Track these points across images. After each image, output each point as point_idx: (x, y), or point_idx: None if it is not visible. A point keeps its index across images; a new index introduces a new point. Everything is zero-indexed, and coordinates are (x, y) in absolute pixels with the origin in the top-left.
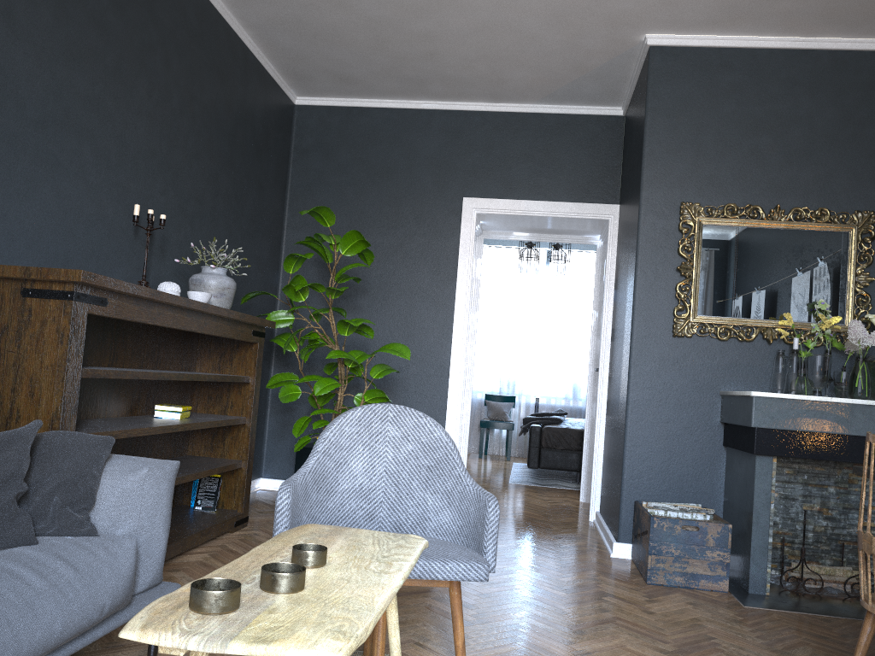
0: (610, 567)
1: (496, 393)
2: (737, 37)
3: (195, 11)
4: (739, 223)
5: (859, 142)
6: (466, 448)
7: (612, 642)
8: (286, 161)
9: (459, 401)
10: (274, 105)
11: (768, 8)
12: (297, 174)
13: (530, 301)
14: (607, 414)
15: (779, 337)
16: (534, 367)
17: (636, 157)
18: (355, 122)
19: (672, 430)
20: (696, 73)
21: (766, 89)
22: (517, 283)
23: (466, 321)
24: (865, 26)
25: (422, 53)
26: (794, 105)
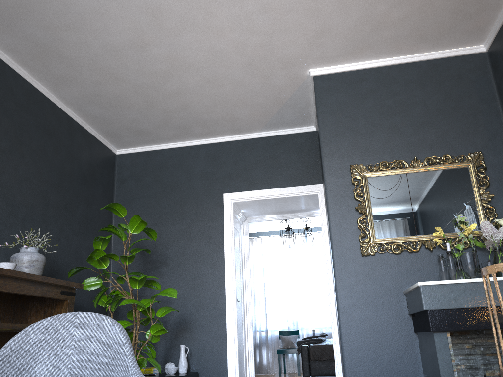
0: None
1: (286, 329)
2: (366, 62)
3: (22, 92)
4: (391, 172)
5: (459, 110)
6: (253, 366)
7: None
8: (111, 188)
9: (235, 330)
10: (98, 153)
11: (378, 37)
12: (119, 195)
13: (299, 266)
14: (337, 325)
15: (437, 246)
16: (308, 309)
17: (320, 146)
18: (153, 159)
19: (375, 326)
20: (345, 87)
21: (391, 89)
22: (289, 256)
23: (234, 273)
24: (443, 41)
25: (179, 106)
26: (411, 95)
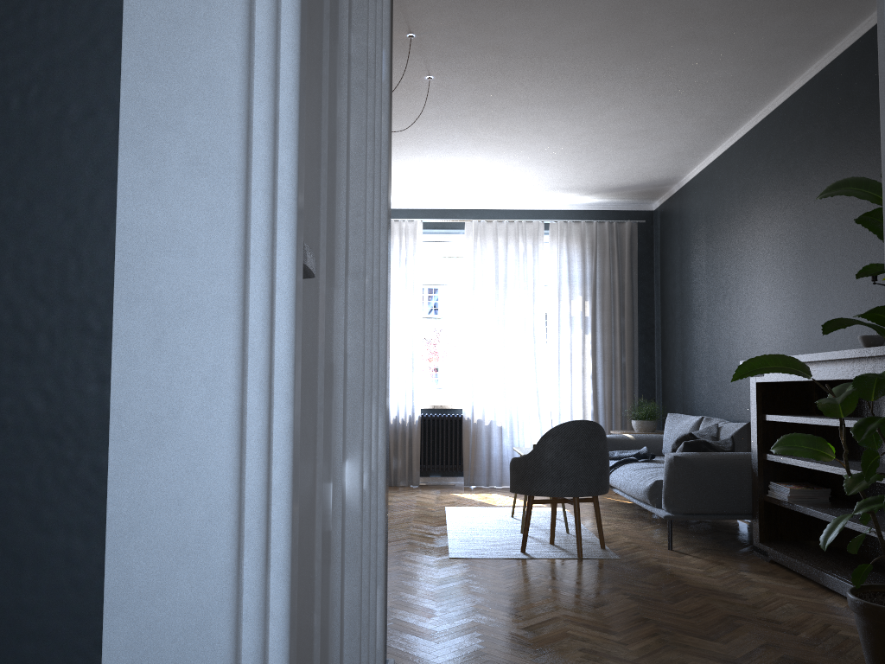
0: (409, 653)
1: None
2: None
3: None
4: None
5: None
6: None
7: (441, 574)
8: None
9: None
10: None
11: None
12: None
13: None
14: None
15: None
16: None
17: None
18: None
19: None
20: None
21: None
22: None
23: (884, 194)
24: None
25: None
26: None
